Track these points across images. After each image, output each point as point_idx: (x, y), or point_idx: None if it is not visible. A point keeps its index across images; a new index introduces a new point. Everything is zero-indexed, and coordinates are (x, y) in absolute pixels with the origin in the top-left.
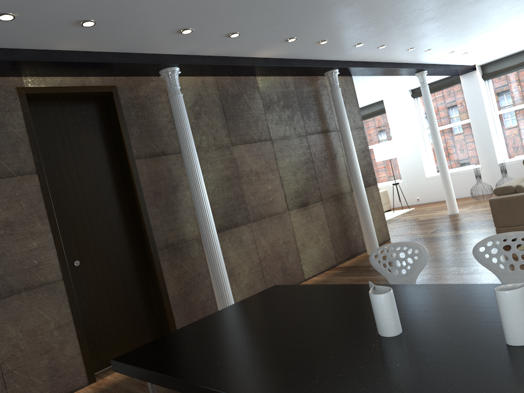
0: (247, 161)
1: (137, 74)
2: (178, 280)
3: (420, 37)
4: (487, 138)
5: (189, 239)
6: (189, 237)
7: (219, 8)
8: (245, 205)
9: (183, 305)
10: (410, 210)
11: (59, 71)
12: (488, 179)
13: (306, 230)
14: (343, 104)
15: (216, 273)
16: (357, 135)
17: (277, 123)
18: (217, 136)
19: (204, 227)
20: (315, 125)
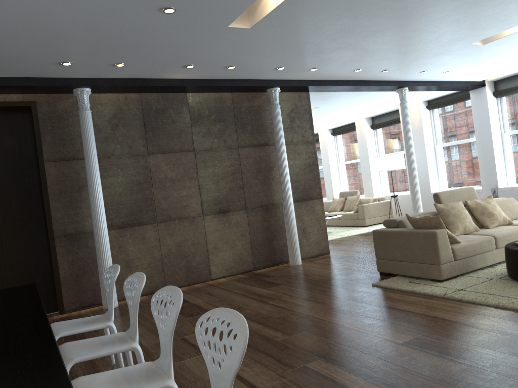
0: (163, 169)
1: (54, 92)
2: (72, 264)
3: (352, 61)
4: (490, 159)
5: (88, 231)
6: (89, 230)
7: (75, 49)
8: (154, 207)
9: (73, 285)
10: None
11: None
12: None
13: (222, 235)
14: (280, 121)
15: (100, 263)
16: (305, 149)
17: (204, 136)
18: (133, 145)
19: (95, 224)
20: (251, 139)
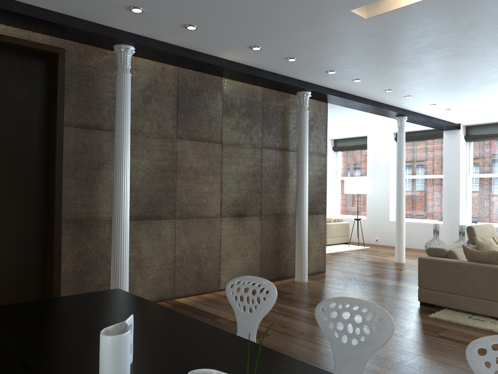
0: (189, 158)
1: (90, 43)
2: (77, 257)
3: (396, 80)
4: (455, 197)
5: (102, 219)
6: (102, 217)
7: None
8: (175, 200)
9: (75, 283)
10: (365, 248)
11: (0, 18)
12: (447, 237)
13: (235, 241)
14: (307, 127)
15: (116, 260)
16: (318, 161)
17: (232, 128)
18: (163, 125)
19: (117, 211)
20: (274, 140)
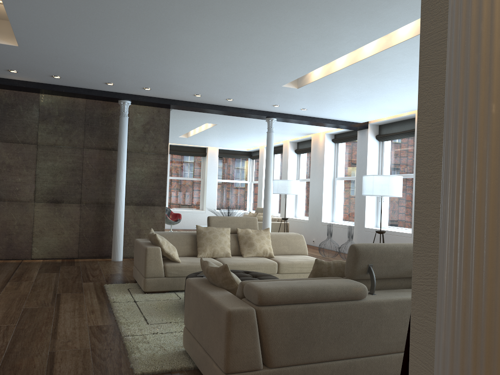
0: (2, 156)
1: None
2: None
3: (177, 87)
4: (363, 199)
5: None
6: None
7: None
8: None
9: None
10: None
11: None
12: (356, 240)
13: (50, 222)
14: (124, 130)
15: None
16: (155, 160)
17: (49, 133)
18: None
19: None
20: (98, 142)
